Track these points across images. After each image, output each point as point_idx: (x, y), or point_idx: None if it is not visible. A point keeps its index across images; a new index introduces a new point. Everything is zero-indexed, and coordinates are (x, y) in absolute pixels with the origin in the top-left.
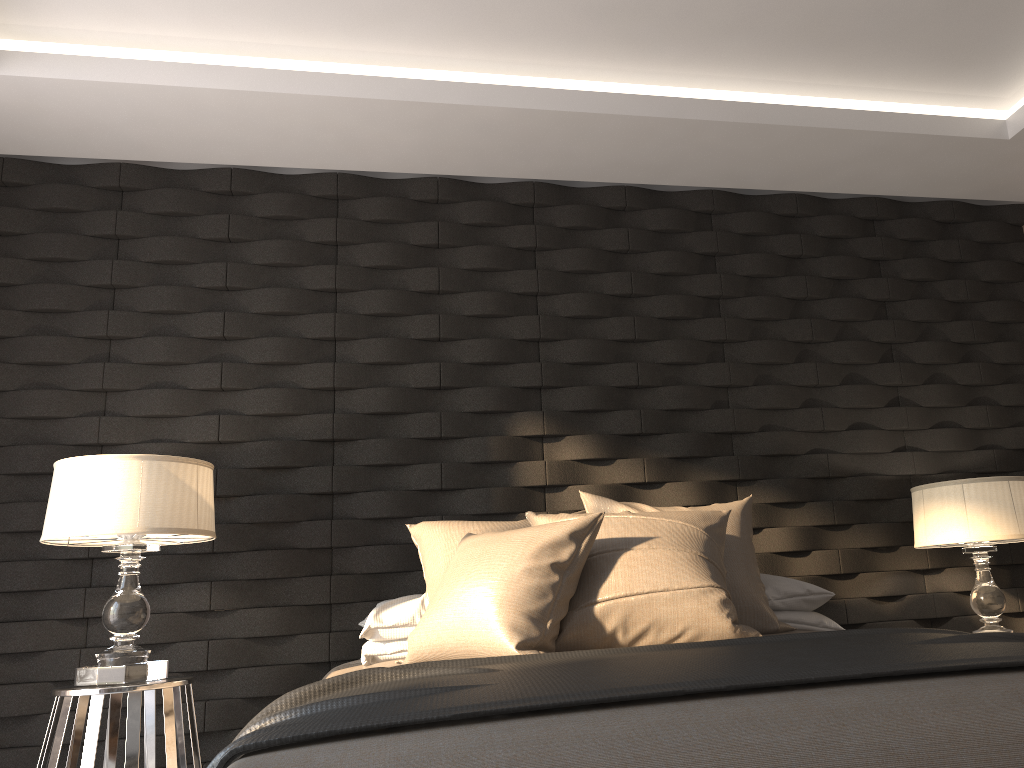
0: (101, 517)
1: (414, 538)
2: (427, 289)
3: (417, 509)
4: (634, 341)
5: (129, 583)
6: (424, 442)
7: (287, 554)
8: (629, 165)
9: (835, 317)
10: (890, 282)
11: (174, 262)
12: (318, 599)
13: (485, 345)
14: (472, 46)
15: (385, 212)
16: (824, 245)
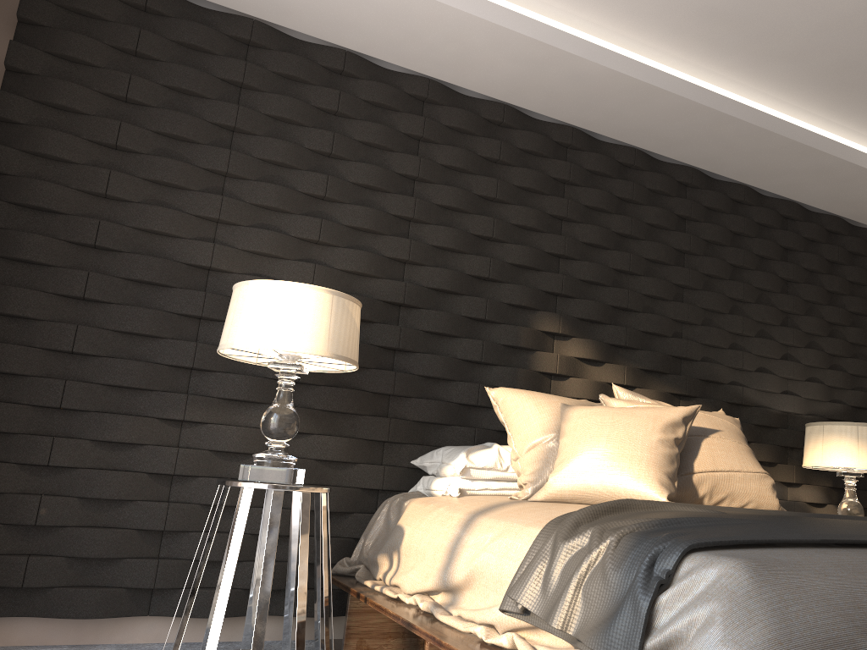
0: (300, 338)
1: (493, 399)
2: (487, 195)
3: (460, 375)
4: (625, 272)
5: (288, 398)
6: (470, 321)
7: (358, 394)
8: (651, 134)
9: (758, 285)
10: (795, 267)
11: (289, 121)
12: (378, 436)
13: (525, 251)
14: (597, 11)
15: (463, 122)
16: (757, 229)
